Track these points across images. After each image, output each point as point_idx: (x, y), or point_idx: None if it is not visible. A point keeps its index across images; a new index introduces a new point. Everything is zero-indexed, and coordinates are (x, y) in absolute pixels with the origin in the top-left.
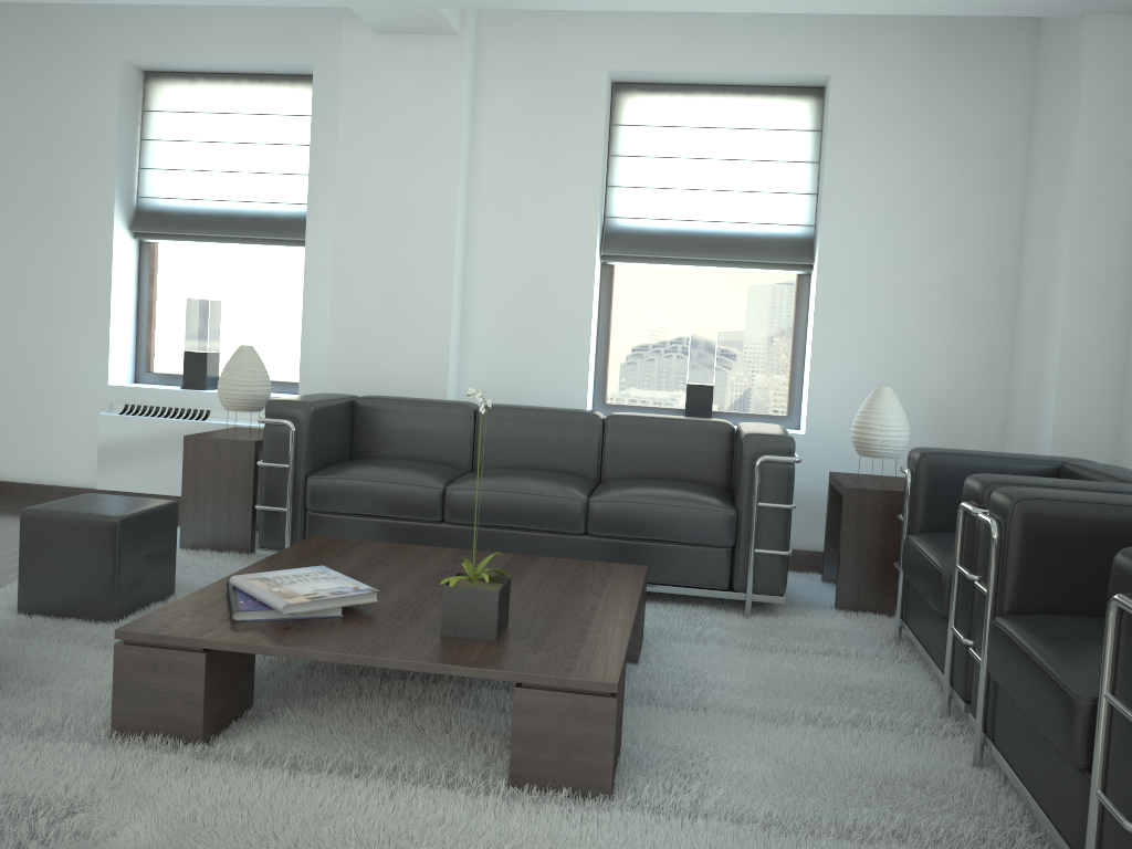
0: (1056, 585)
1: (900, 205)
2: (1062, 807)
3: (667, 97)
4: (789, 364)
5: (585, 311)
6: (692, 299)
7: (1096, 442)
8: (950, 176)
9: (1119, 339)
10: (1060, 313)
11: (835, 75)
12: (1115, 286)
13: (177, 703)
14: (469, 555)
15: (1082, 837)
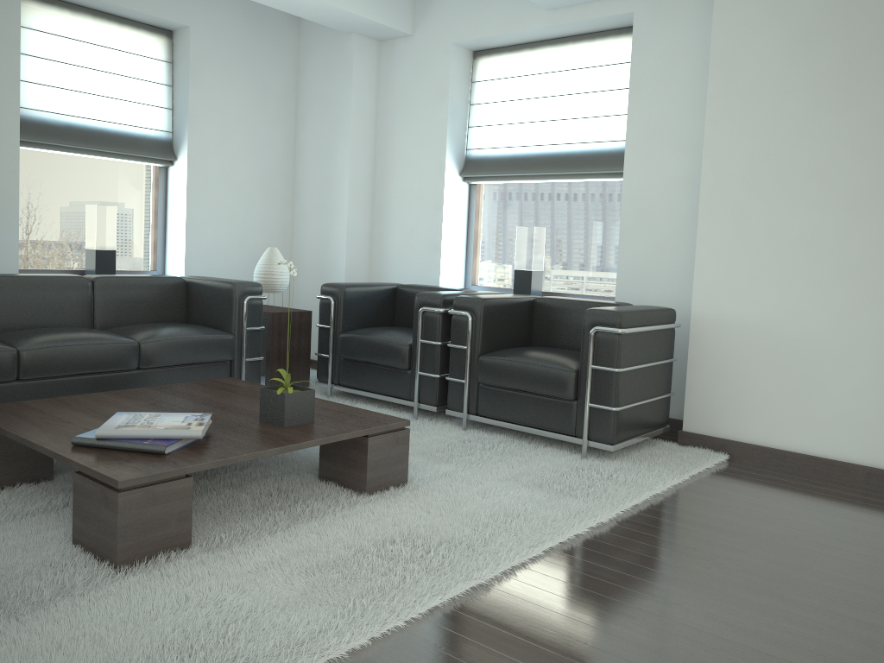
0: (494, 337)
1: (234, 125)
2: (556, 420)
3: (57, 11)
4: (154, 232)
5: (12, 189)
6: (81, 181)
7: (362, 274)
8: (259, 110)
9: (369, 218)
10: (346, 203)
11: (193, 27)
12: (367, 189)
13: (172, 523)
14: (123, 393)
15: (573, 426)
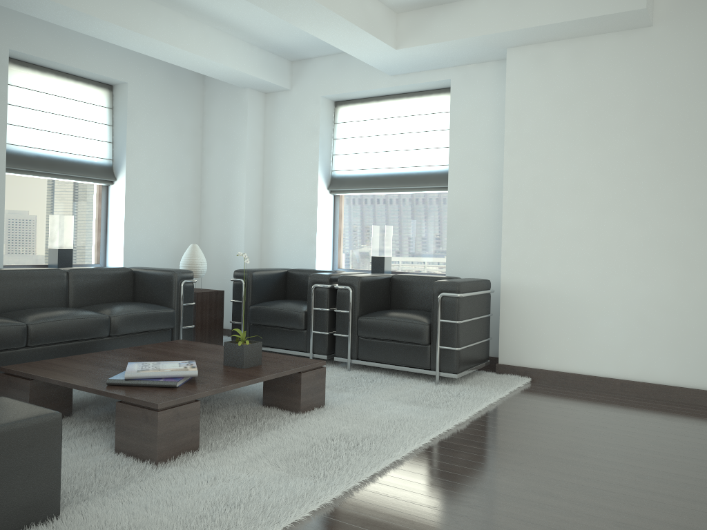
0: (367, 304)
1: (158, 154)
2: (416, 359)
3: (30, 71)
4: (98, 235)
5: None
6: (45, 197)
7: (255, 263)
8: (176, 143)
9: (260, 221)
10: (243, 210)
11: (130, 83)
12: (258, 200)
13: (188, 433)
14: (112, 352)
15: (428, 362)
